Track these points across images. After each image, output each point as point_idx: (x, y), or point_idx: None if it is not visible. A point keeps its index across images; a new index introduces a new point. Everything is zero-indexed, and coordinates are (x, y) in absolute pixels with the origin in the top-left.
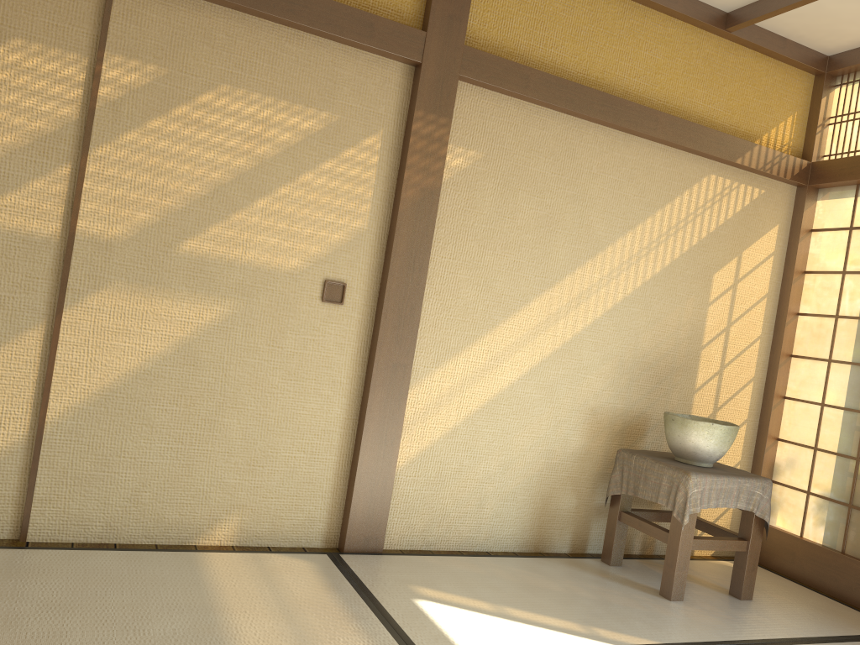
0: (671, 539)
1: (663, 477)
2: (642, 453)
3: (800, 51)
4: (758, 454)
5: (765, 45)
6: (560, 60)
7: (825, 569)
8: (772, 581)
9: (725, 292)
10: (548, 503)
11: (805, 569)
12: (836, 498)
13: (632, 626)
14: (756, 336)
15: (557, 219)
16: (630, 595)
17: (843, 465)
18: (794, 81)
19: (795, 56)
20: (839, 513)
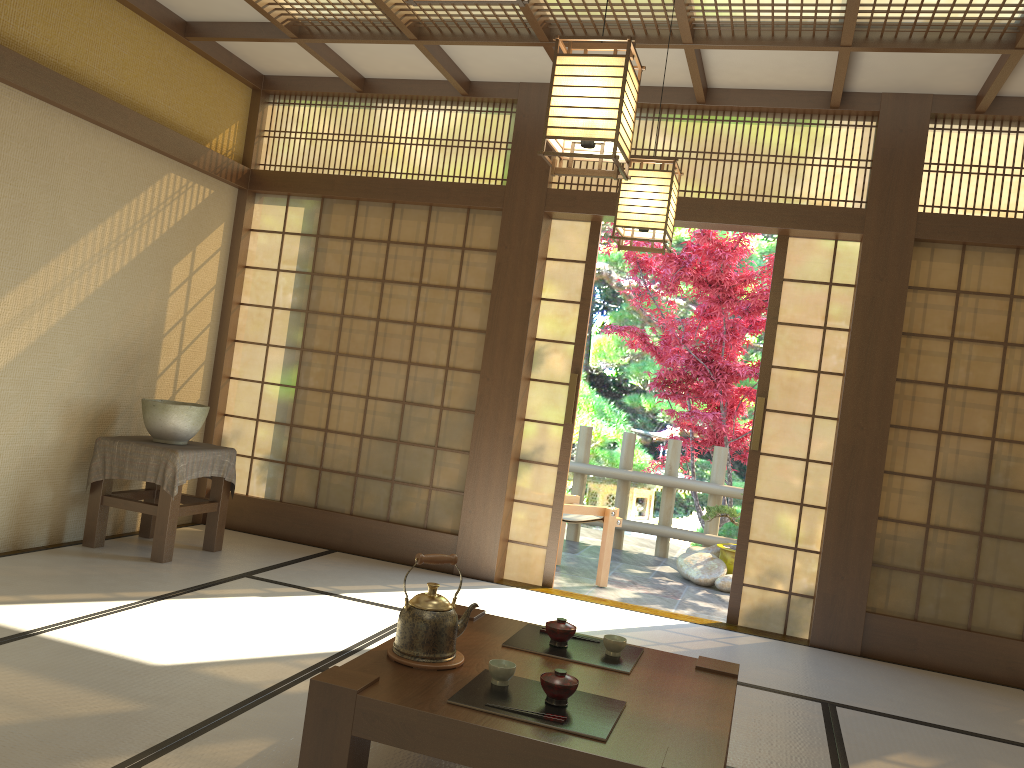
0: (161, 510)
1: (151, 457)
2: (123, 439)
3: (243, 67)
4: (209, 430)
5: (217, 58)
6: (32, 41)
7: (269, 517)
8: (229, 535)
9: (182, 284)
10: (26, 499)
11: (252, 521)
12: (275, 458)
13: (146, 585)
14: (207, 324)
15: (31, 209)
16: (128, 566)
17: (280, 431)
18: (237, 92)
19: (240, 71)
20: (278, 470)
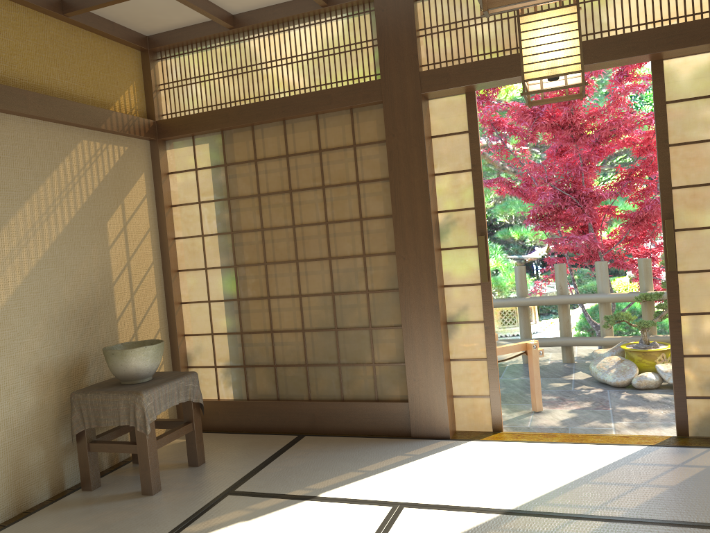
0: (140, 448)
1: (120, 403)
2: (94, 389)
3: (127, 32)
4: (175, 351)
5: (99, 28)
6: None
7: (241, 415)
8: (210, 440)
9: (119, 235)
10: (20, 465)
11: (228, 421)
12: (235, 364)
13: None
14: (150, 263)
15: None
16: (121, 508)
17: (234, 340)
18: (127, 56)
19: (124, 37)
20: (239, 373)
